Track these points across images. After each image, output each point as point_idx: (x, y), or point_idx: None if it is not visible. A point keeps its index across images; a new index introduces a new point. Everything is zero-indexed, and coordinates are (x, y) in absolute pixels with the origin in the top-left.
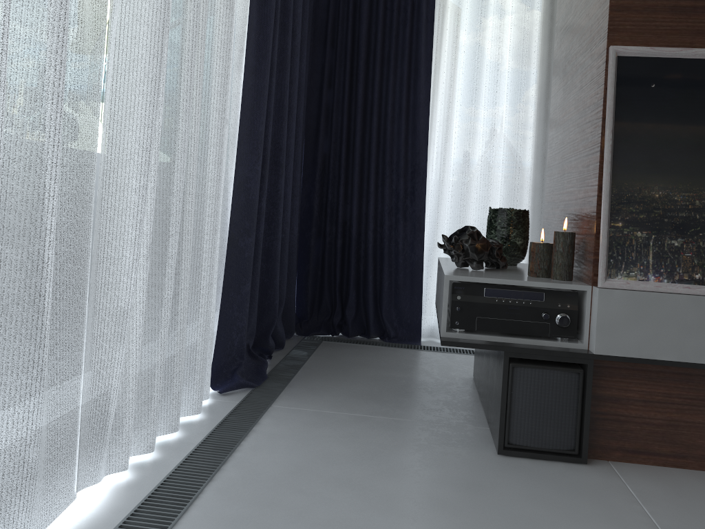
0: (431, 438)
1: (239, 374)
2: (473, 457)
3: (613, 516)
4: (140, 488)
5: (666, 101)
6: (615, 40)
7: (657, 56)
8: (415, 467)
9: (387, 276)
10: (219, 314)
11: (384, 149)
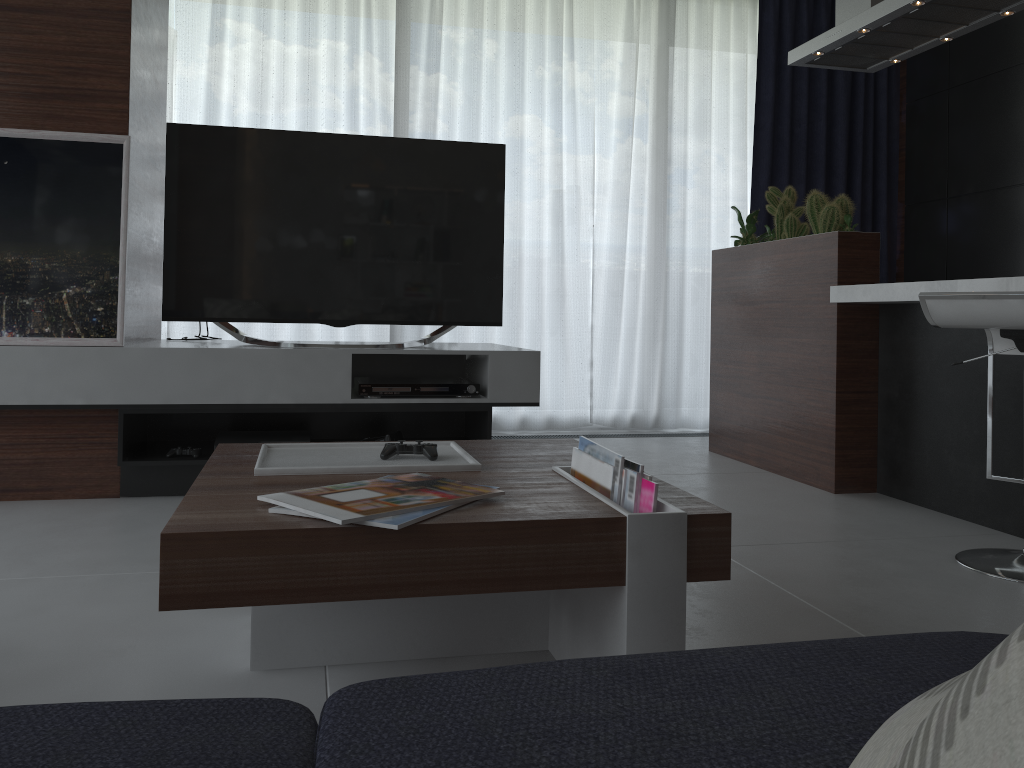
0: None
1: None
2: None
3: None
4: None
5: (19, 177)
6: None
7: (10, 136)
8: None
9: None
10: None
11: None
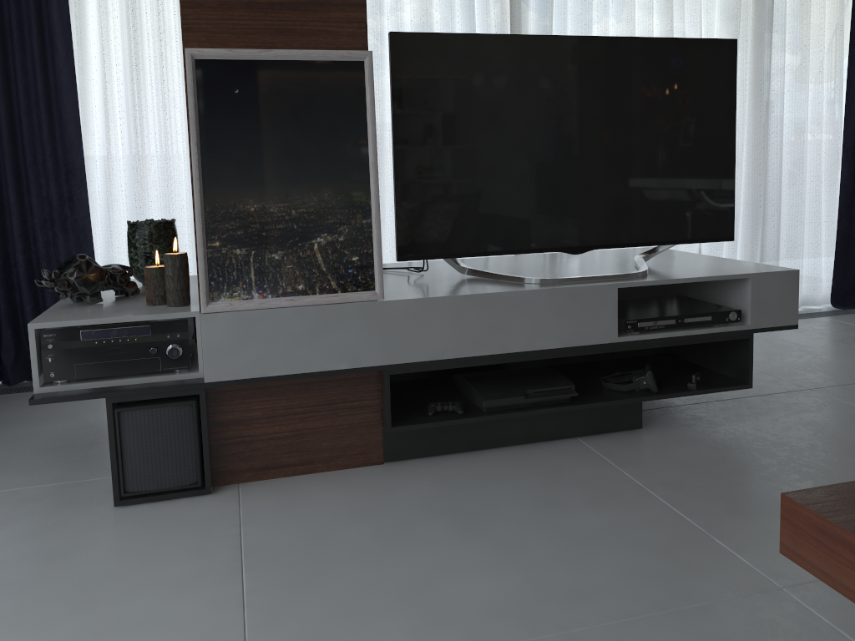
0: (44, 505)
1: None
2: (83, 517)
3: (201, 548)
4: None
5: (252, 108)
6: (191, 41)
7: (238, 59)
8: (0, 548)
9: (51, 304)
10: None
11: (23, 147)
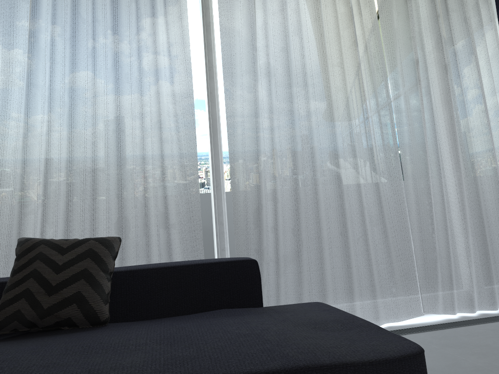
0: None
1: None
2: None
3: None
4: (454, 320)
5: None
6: None
7: None
8: None
9: None
10: None
11: None
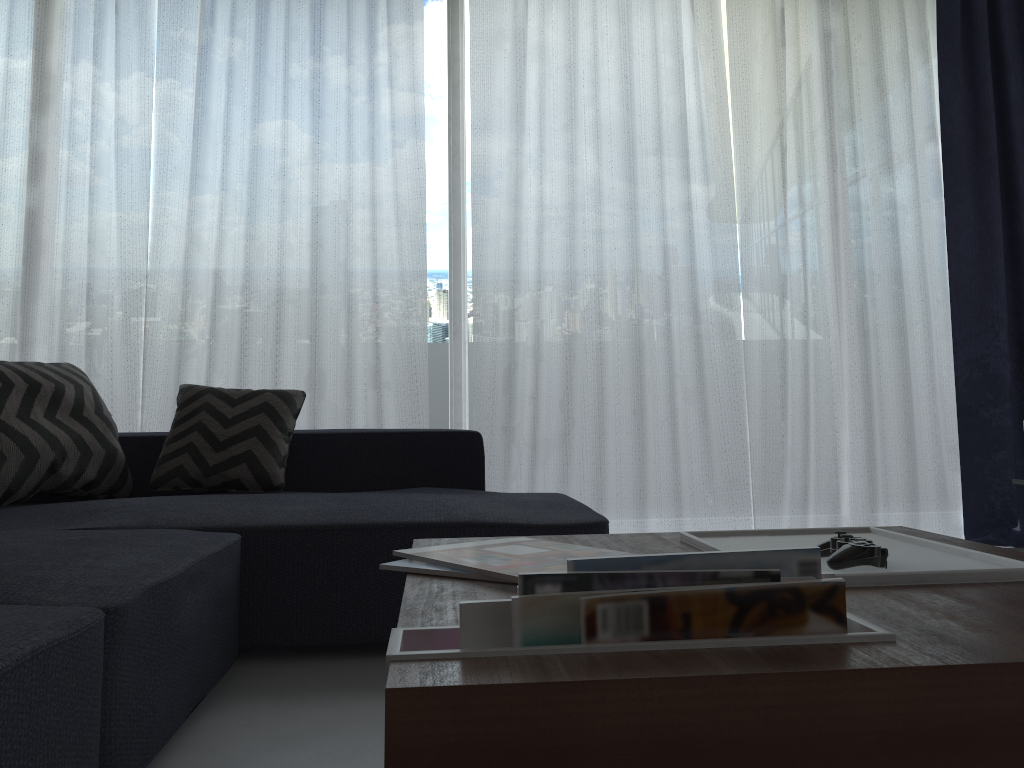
0: None
1: (998, 534)
2: None
3: None
4: None
5: None
6: None
7: None
8: None
9: None
10: (961, 475)
11: None
